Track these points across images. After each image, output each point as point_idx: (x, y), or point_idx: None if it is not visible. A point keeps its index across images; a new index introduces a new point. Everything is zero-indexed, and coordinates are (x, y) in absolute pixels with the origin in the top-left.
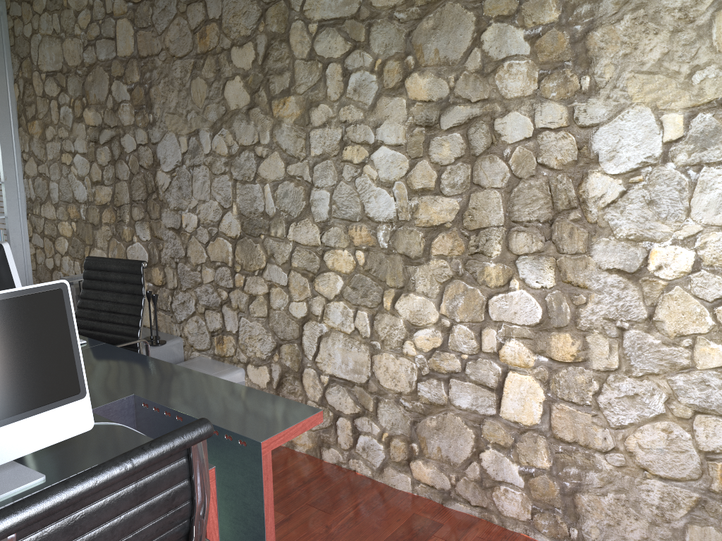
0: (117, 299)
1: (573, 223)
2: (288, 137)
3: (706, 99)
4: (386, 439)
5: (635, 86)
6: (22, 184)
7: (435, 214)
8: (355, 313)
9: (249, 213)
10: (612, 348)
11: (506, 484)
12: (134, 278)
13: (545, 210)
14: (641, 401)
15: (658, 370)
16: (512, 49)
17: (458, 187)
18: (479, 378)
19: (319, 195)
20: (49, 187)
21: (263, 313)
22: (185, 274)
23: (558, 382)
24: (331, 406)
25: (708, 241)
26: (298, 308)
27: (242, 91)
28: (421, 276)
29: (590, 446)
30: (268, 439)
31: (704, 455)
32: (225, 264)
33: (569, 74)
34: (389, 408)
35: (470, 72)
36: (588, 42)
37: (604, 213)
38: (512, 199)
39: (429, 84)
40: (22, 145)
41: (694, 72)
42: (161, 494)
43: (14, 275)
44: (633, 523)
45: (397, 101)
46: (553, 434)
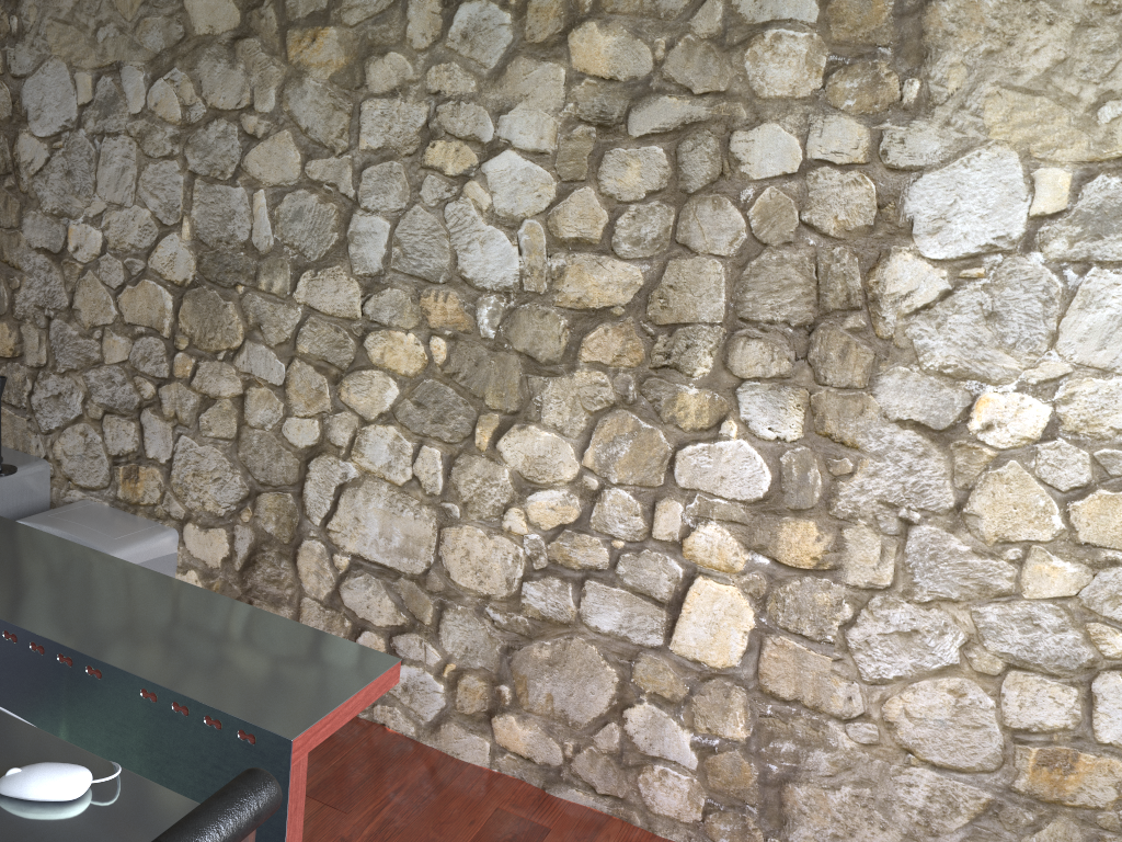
0: None
1: (850, 335)
2: (316, 106)
3: (1114, 152)
4: (450, 674)
5: (999, 110)
6: None
7: (596, 288)
8: (417, 449)
9: (218, 242)
10: (886, 552)
11: (666, 763)
12: None
13: (802, 307)
14: (921, 643)
15: (959, 594)
16: (785, 8)
17: (646, 246)
18: (640, 583)
19: (369, 225)
20: None
21: (228, 431)
22: (67, 342)
23: (781, 601)
24: (350, 609)
25: (1078, 392)
26: (302, 429)
27: (226, 2)
28: (556, 397)
29: (822, 708)
30: (306, 732)
31: (1010, 734)
32: (157, 332)
33: (884, 70)
34: (464, 623)
35: (699, 39)
36: (927, 19)
37: (908, 325)
38: (746, 280)
39: (615, 48)
40: None
41: (1104, 103)
42: None
43: None
44: (877, 835)
45: (549, 69)
46: (760, 686)
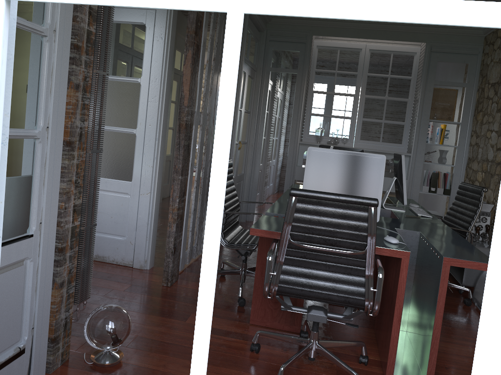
0: (466, 207)
1: None
2: None
3: None
4: None
5: None
6: (467, 149)
7: None
8: None
9: None
10: None
11: None
12: (477, 196)
13: None
14: None
15: None
16: None
17: None
18: None
19: None
20: (477, 151)
21: None
22: None
23: None
24: None
25: None
26: None
27: None
28: None
29: None
30: (449, 258)
31: None
32: None
33: None
34: None
35: None
36: None
37: None
38: None
39: None
40: (472, 127)
41: None
42: (353, 221)
43: (403, 171)
44: None
45: None
46: None
